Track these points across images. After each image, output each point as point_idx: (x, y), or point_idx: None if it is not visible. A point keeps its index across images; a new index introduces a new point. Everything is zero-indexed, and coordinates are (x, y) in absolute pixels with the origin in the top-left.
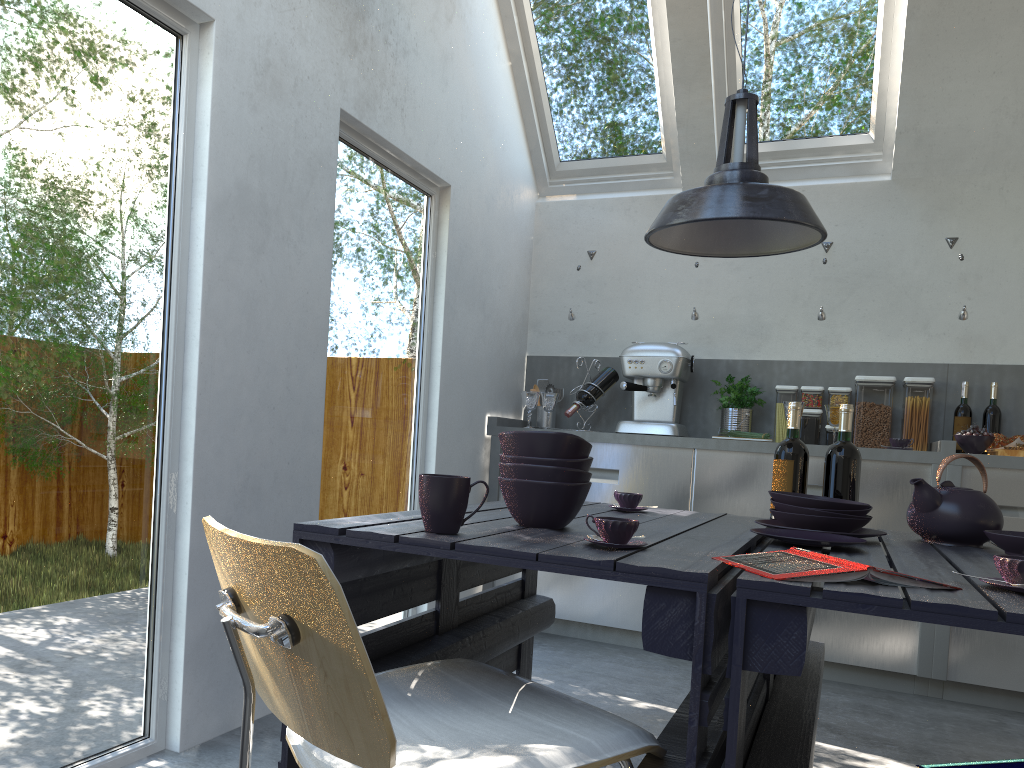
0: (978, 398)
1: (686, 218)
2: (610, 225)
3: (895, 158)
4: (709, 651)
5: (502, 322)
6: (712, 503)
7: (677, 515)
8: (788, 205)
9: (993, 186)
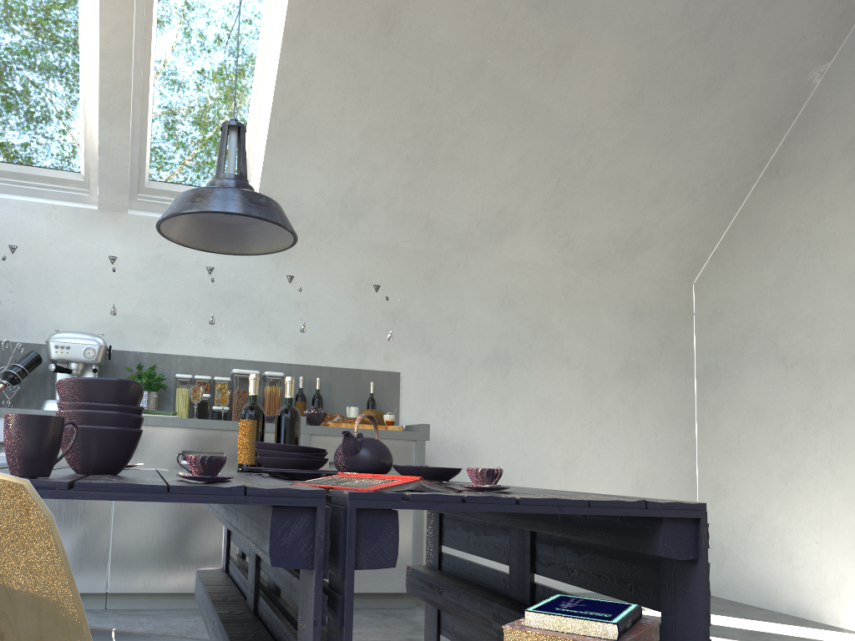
0: (308, 388)
1: (206, 208)
2: (32, 225)
3: None
4: (327, 558)
5: None
6: None
7: (162, 470)
8: (280, 213)
9: (313, 244)
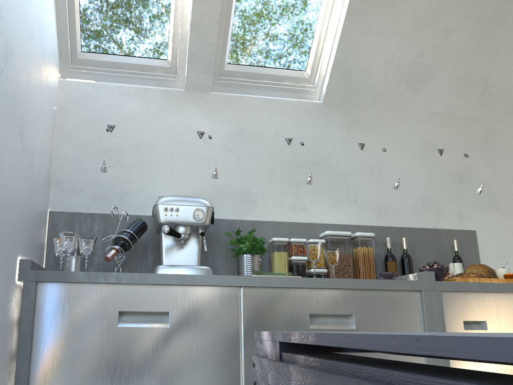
0: (392, 249)
1: None
2: (127, 106)
3: (327, 86)
4: None
5: (35, 165)
6: None
7: None
8: None
9: (378, 115)
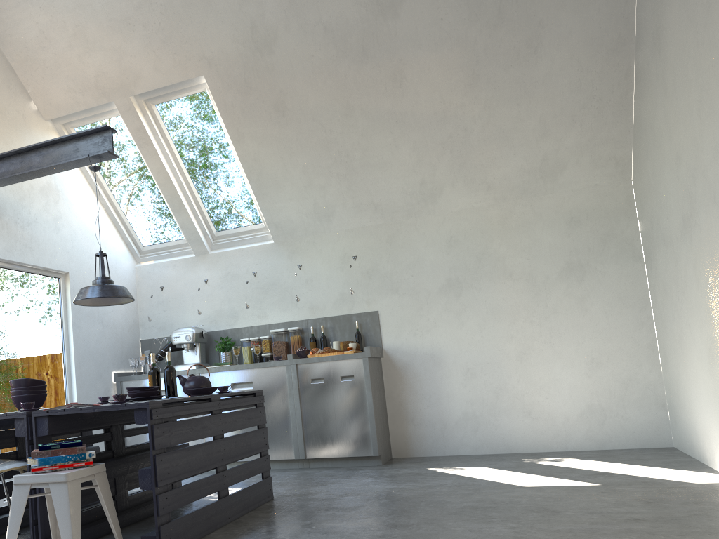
0: (320, 333)
1: (76, 299)
2: (168, 273)
3: (271, 233)
4: (29, 433)
5: (118, 327)
6: None
7: None
8: (107, 291)
9: (310, 241)
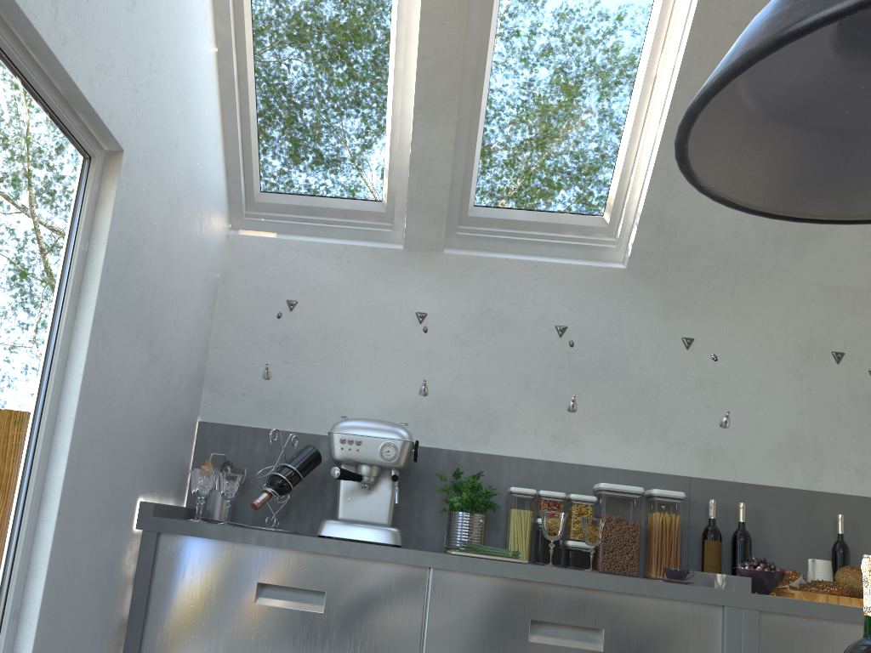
0: (722, 519)
1: None
2: (317, 273)
3: (634, 244)
4: None
5: (173, 371)
6: (452, 647)
7: None
8: None
9: (725, 290)
